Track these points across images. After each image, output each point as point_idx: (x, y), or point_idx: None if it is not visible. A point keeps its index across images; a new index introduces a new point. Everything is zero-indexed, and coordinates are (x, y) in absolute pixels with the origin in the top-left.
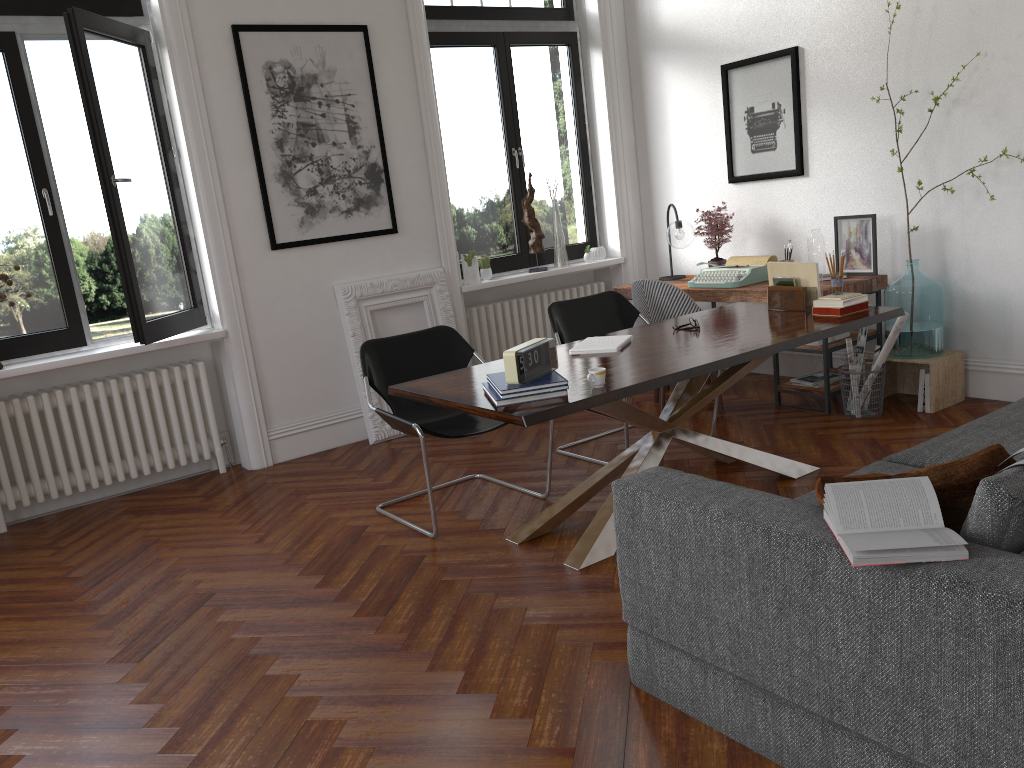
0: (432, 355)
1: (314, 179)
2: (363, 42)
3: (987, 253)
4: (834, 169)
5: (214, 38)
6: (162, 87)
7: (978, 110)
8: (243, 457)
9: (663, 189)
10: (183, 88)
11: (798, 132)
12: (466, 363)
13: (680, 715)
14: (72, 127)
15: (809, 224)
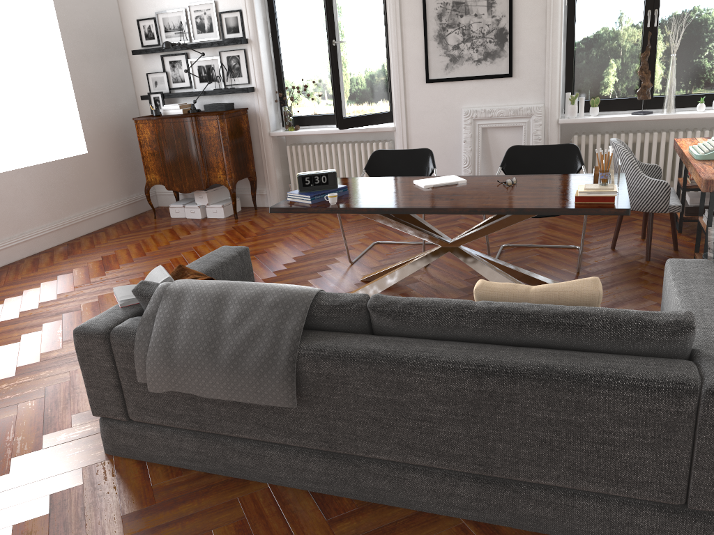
0: (412, 165)
1: (458, 39)
2: None
3: None
4: None
5: None
6: None
7: None
8: None
9: None
10: None
11: None
12: (429, 174)
13: None
14: None
15: None
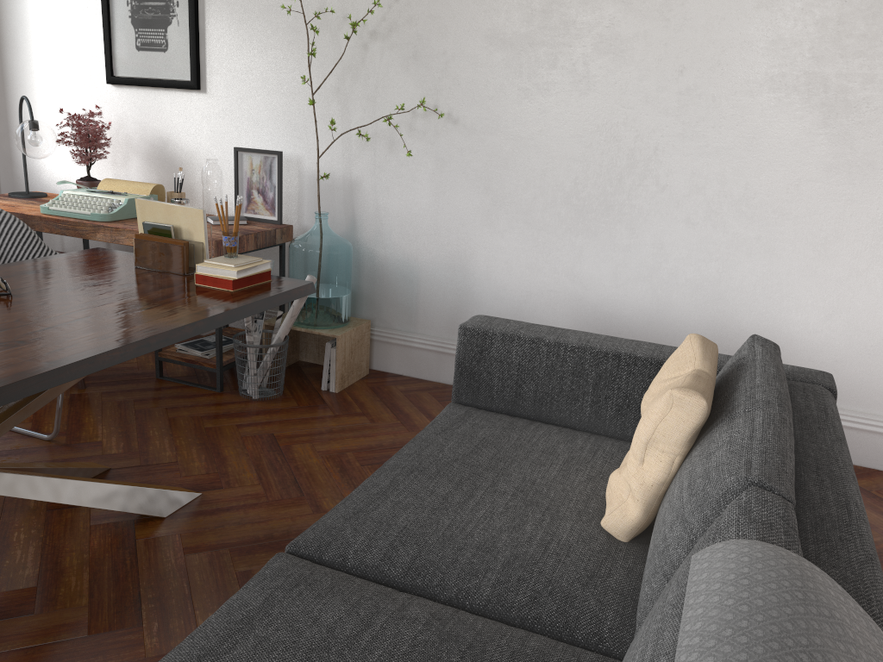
0: None
1: None
2: None
3: (398, 214)
4: (237, 89)
5: None
6: None
7: (397, 49)
8: None
9: (21, 76)
10: None
11: (195, 34)
12: None
13: None
14: None
15: (206, 151)
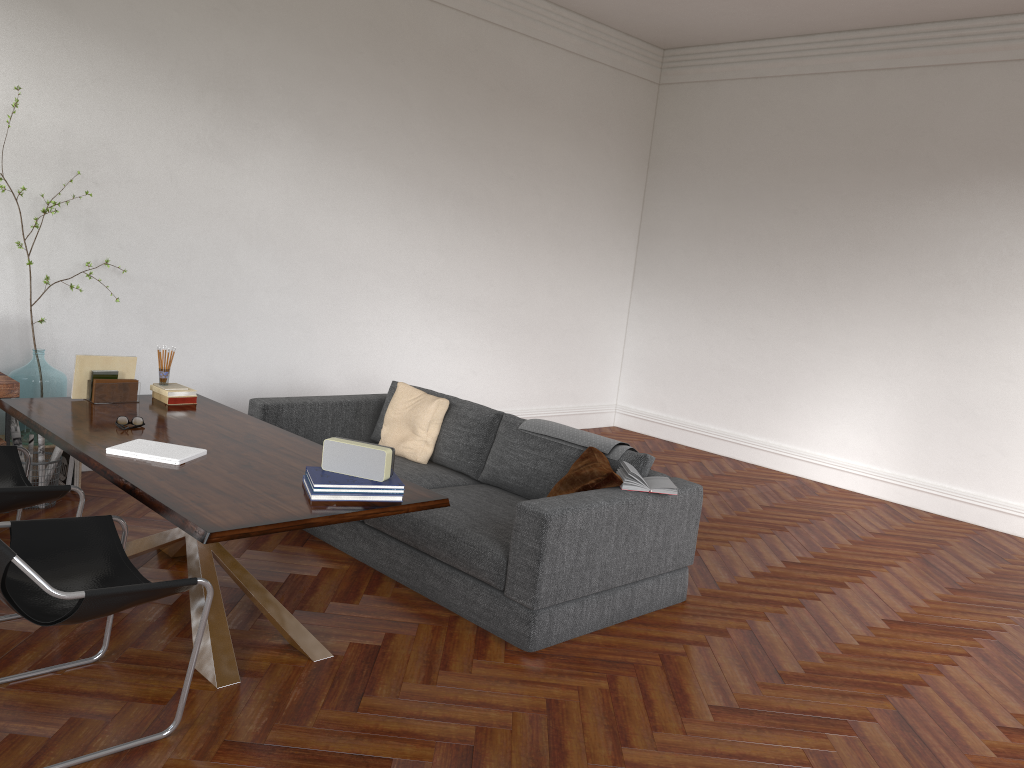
0: None
1: None
2: None
3: (73, 344)
4: None
5: None
6: None
7: (69, 219)
8: None
9: None
10: None
11: None
12: None
13: (568, 642)
14: None
15: None
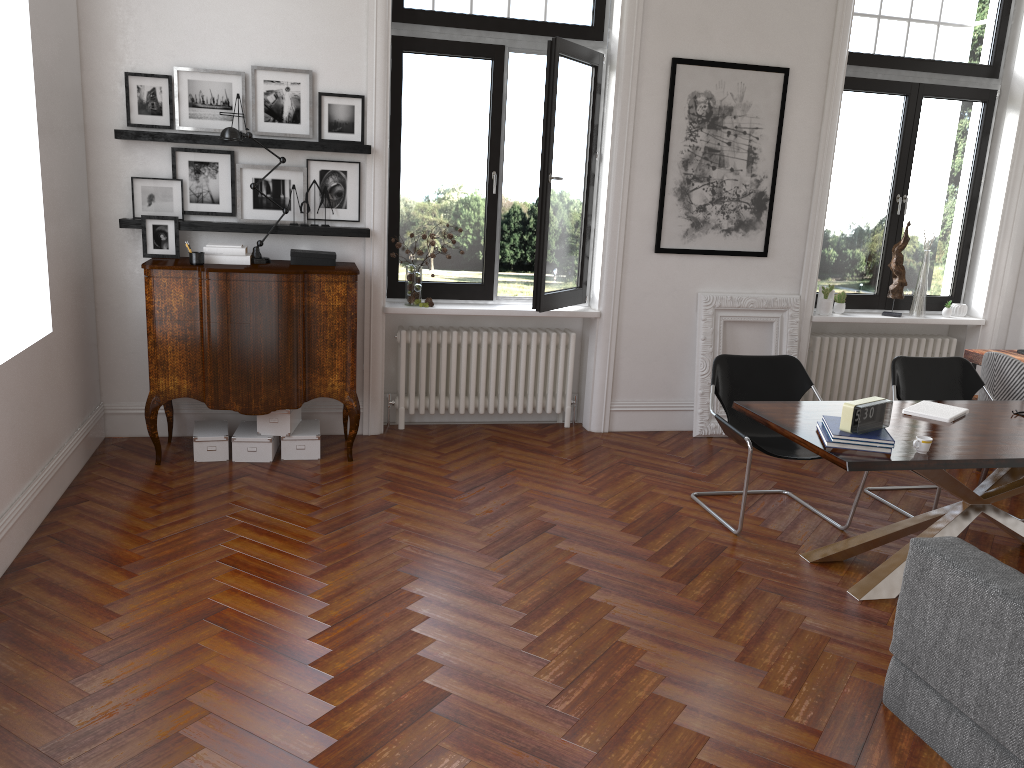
0: (773, 379)
1: (706, 198)
2: (781, 83)
3: None
4: None
5: (655, 67)
6: (601, 101)
7: None
8: (585, 419)
9: None
10: (619, 107)
11: None
12: (802, 393)
13: (917, 740)
14: (509, 106)
15: None
